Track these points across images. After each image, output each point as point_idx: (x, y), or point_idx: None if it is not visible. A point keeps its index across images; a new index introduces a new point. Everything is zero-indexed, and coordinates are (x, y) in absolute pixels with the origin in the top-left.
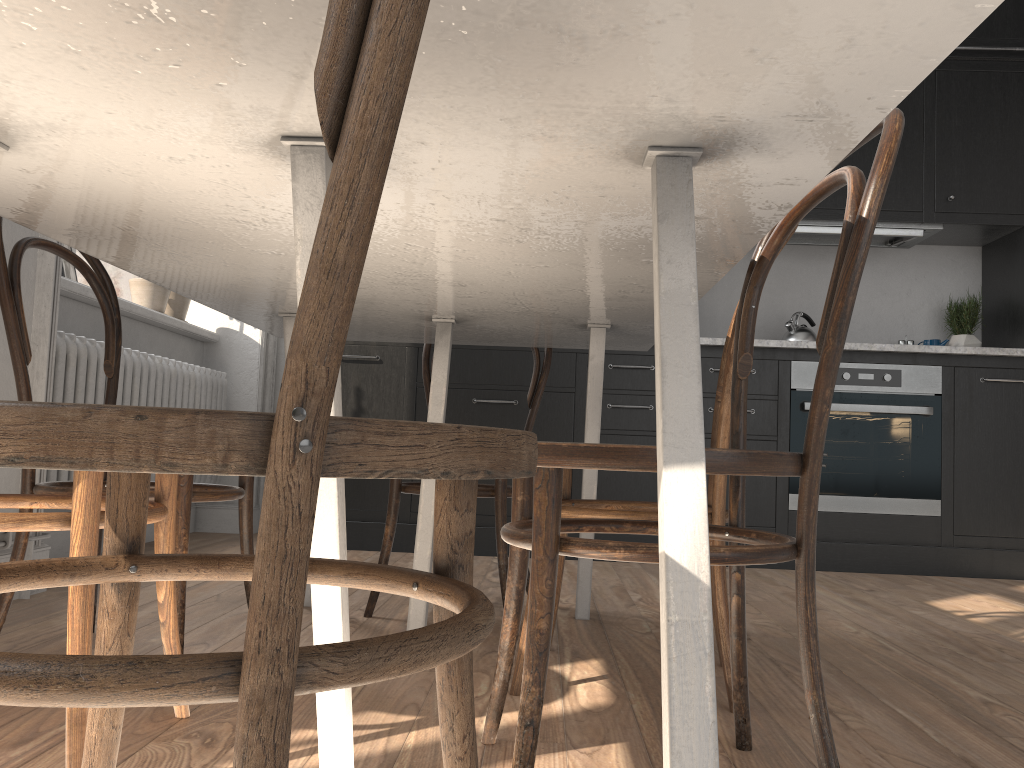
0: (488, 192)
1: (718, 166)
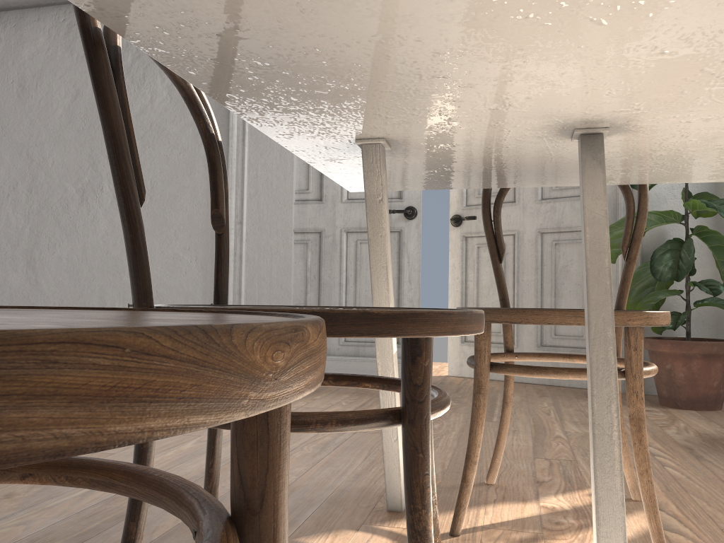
0: (479, 112)
1: (340, 140)
